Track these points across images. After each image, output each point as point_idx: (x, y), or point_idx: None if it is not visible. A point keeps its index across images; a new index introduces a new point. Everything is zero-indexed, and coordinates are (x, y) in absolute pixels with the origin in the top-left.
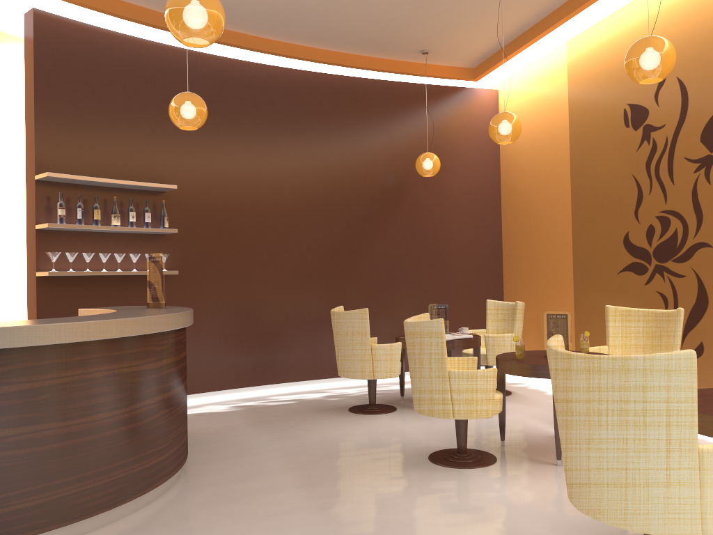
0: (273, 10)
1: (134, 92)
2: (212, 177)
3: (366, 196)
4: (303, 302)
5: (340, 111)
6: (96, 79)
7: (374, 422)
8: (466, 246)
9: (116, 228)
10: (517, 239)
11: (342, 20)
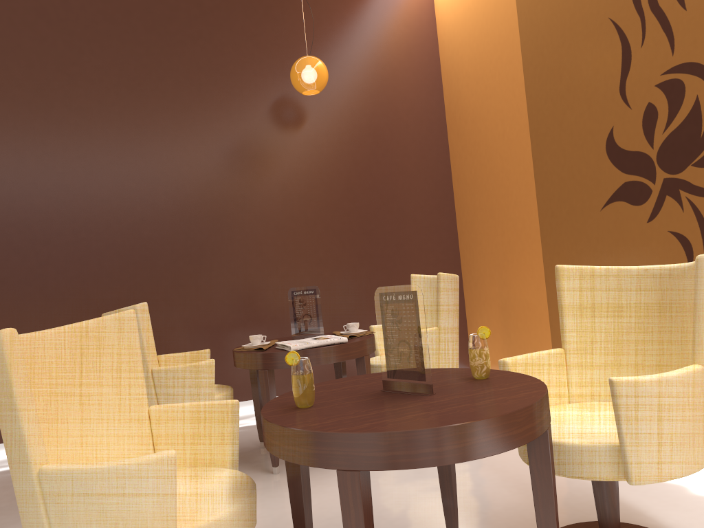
0: None
1: None
2: None
3: (233, 136)
4: (141, 300)
5: (181, 14)
6: None
7: None
8: (398, 199)
9: None
10: (468, 180)
11: None
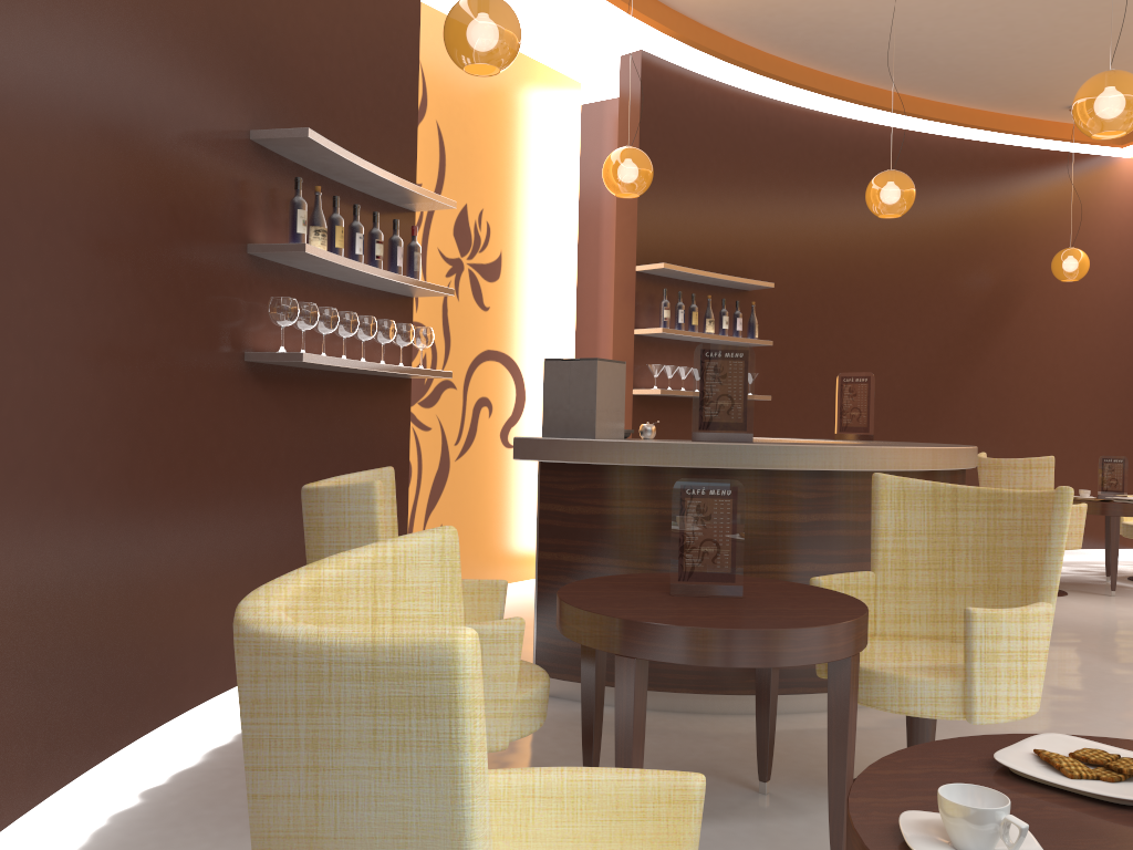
0: (919, 54)
1: (724, 158)
2: (795, 273)
3: (969, 305)
4: None
5: (942, 186)
6: (690, 141)
7: (1065, 604)
8: (1094, 380)
9: (717, 337)
10: None
11: (999, 67)
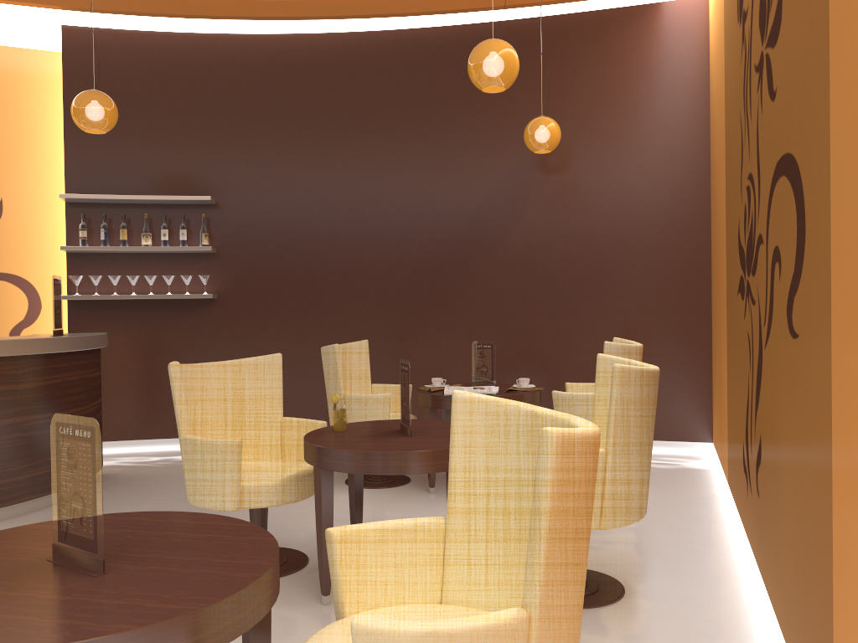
0: None
1: (176, 95)
2: (272, 183)
3: (482, 190)
4: (391, 334)
5: (444, 76)
6: (132, 88)
7: None
8: (645, 255)
9: (138, 248)
10: (714, 239)
11: None
